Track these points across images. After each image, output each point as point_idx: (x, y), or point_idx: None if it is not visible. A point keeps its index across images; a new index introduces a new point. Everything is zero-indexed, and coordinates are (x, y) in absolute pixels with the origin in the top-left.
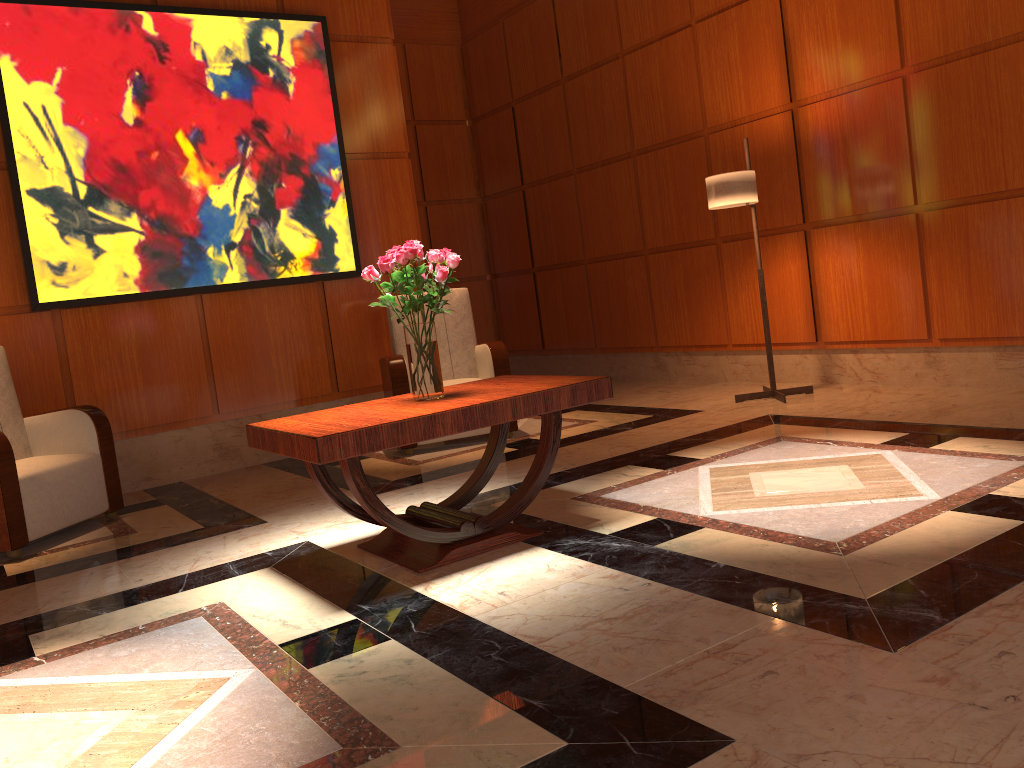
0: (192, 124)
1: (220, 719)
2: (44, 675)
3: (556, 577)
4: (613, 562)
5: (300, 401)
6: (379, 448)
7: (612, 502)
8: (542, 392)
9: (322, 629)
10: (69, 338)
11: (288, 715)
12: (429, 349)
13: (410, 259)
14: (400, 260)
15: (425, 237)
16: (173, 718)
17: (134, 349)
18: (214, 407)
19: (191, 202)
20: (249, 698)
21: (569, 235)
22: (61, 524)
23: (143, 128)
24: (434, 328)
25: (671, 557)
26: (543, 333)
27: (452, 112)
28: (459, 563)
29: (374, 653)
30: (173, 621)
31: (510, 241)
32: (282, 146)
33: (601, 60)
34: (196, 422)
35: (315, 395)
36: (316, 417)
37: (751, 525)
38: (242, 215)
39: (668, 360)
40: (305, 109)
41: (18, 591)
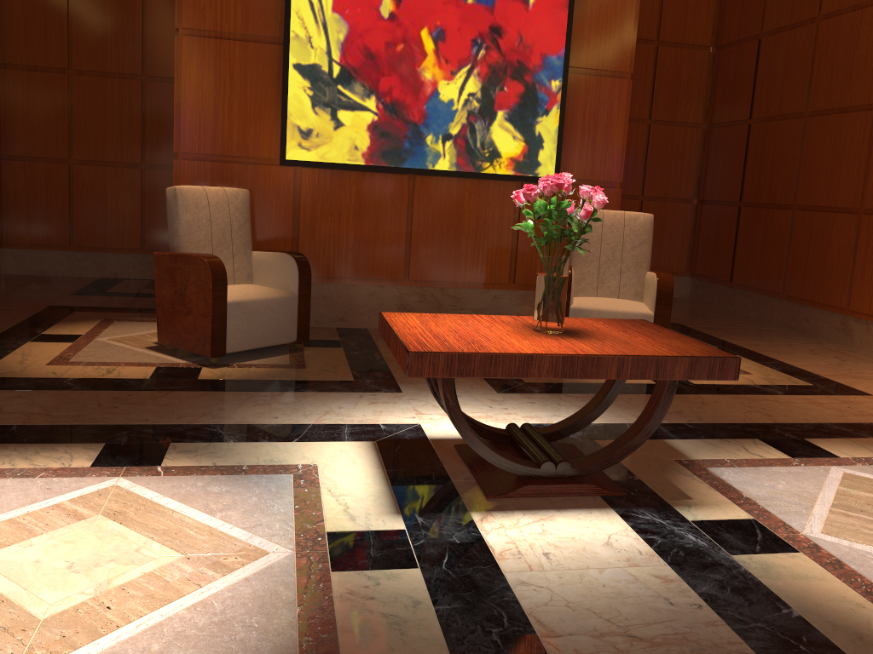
0: (437, 23)
1: (232, 597)
2: (152, 488)
3: (609, 556)
4: (676, 560)
5: (478, 284)
6: (468, 375)
7: (715, 480)
8: (656, 357)
9: (370, 530)
10: (303, 192)
11: (283, 620)
12: (556, 284)
13: (555, 192)
14: (545, 191)
15: (642, 153)
16: (201, 578)
17: (351, 211)
18: (405, 273)
19: (422, 93)
20: (267, 584)
21: (784, 177)
22: (254, 345)
23: (395, 22)
24: (567, 264)
25: (742, 579)
26: (734, 266)
27: (698, 37)
28: (528, 500)
29: (394, 579)
30: (270, 470)
31: (724, 171)
32: (512, 53)
33: (866, 1)
34: (388, 282)
35: (492, 282)
36: (437, 322)
37: (856, 570)
38: (463, 111)
39: (856, 326)
40: (540, 20)
41: (193, 396)
